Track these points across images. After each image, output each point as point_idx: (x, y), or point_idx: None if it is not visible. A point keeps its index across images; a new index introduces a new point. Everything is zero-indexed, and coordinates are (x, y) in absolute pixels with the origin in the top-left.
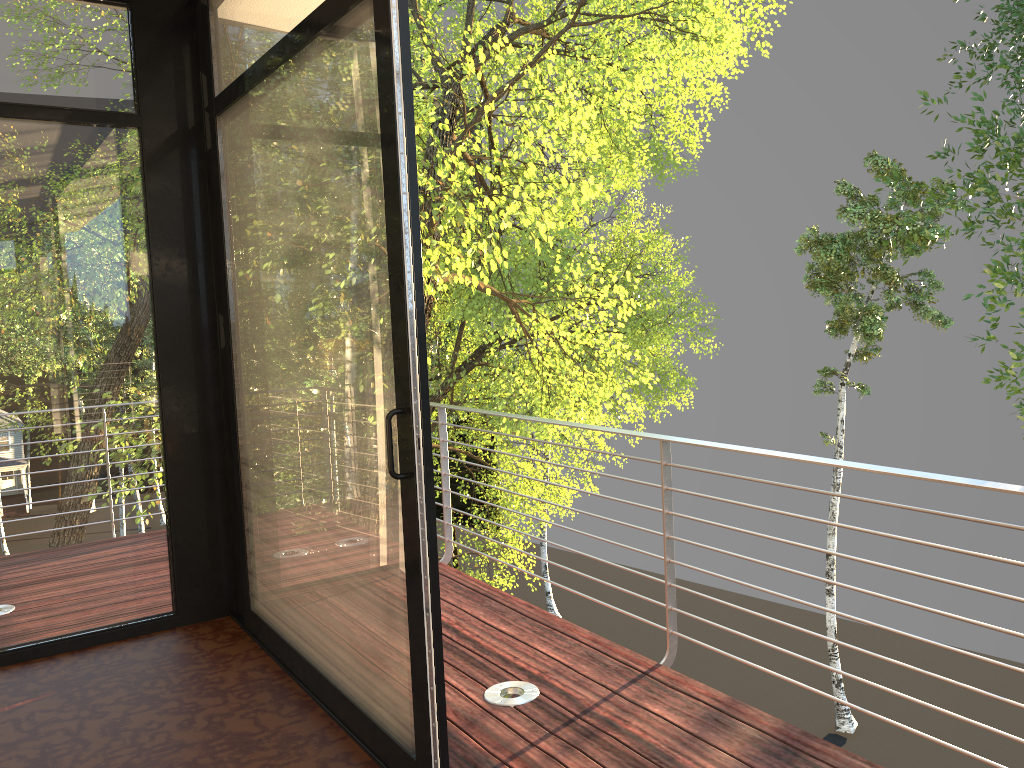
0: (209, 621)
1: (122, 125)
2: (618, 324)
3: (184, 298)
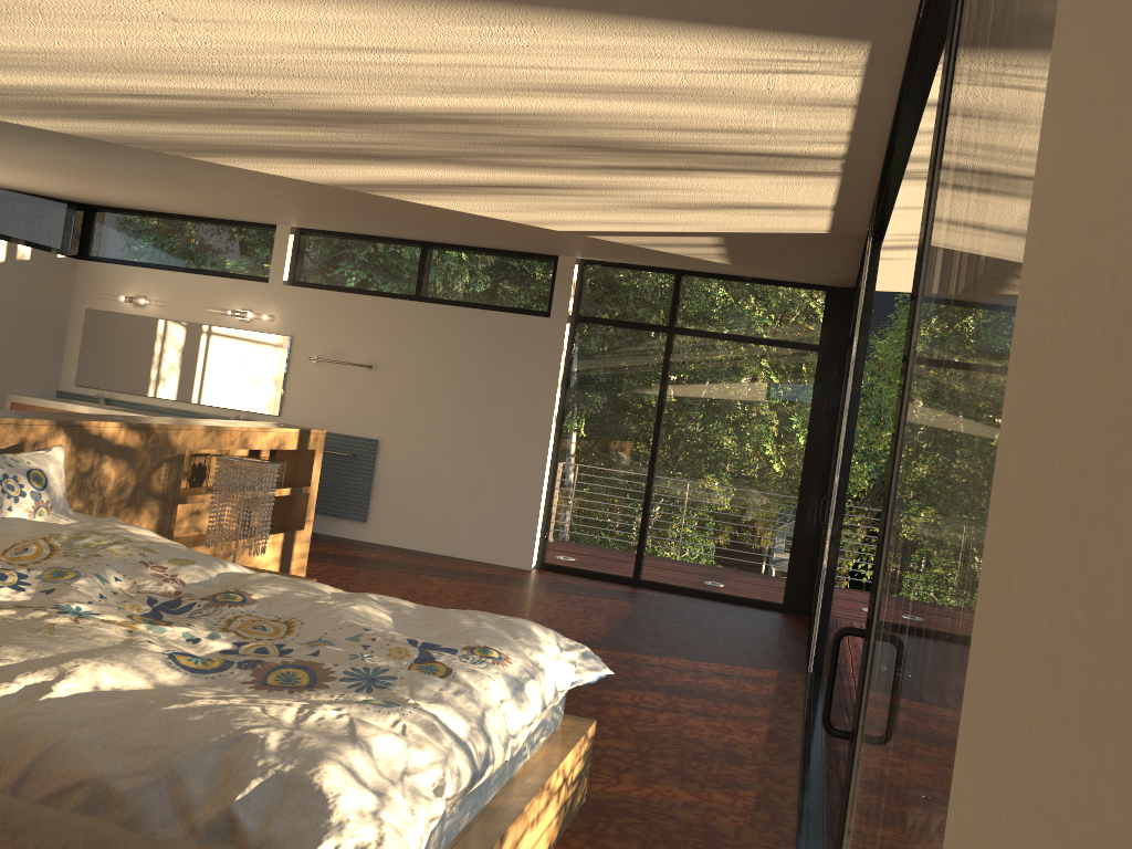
0: (797, 615)
1: (810, 350)
2: None
3: (821, 440)
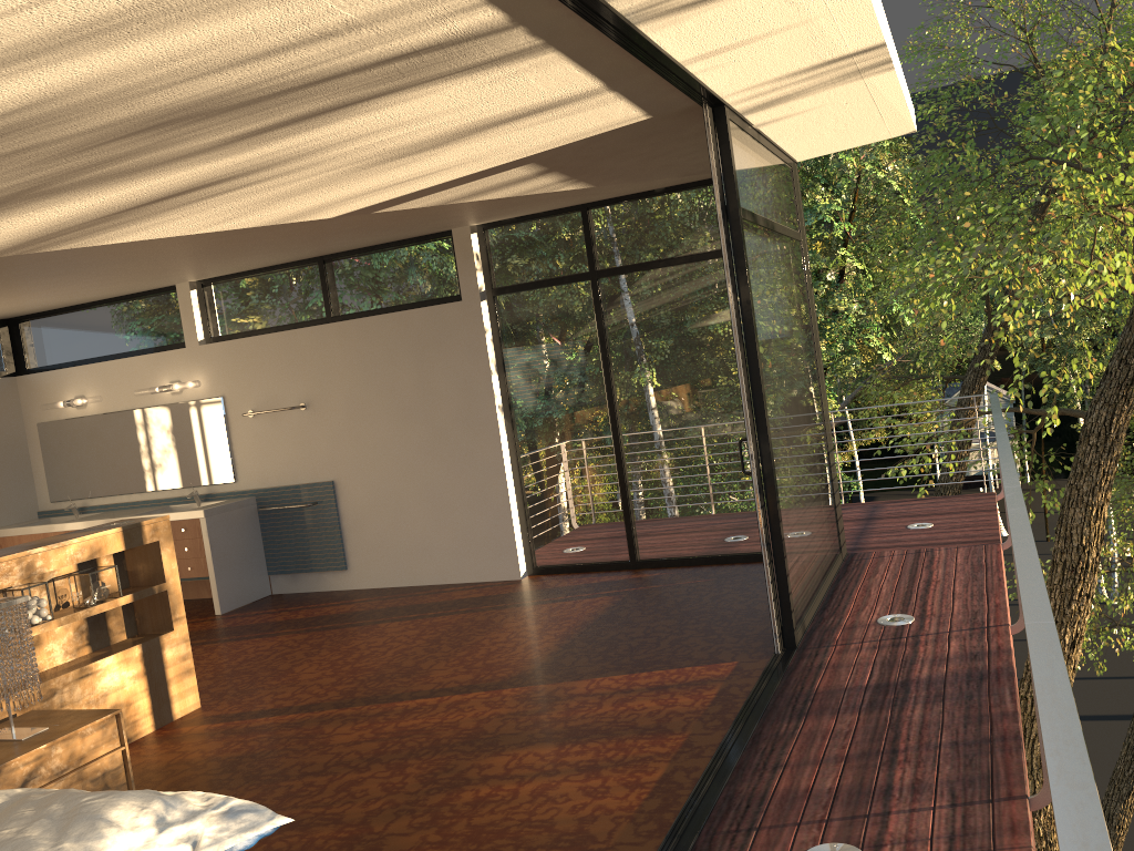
0: None
1: None
2: None
3: None
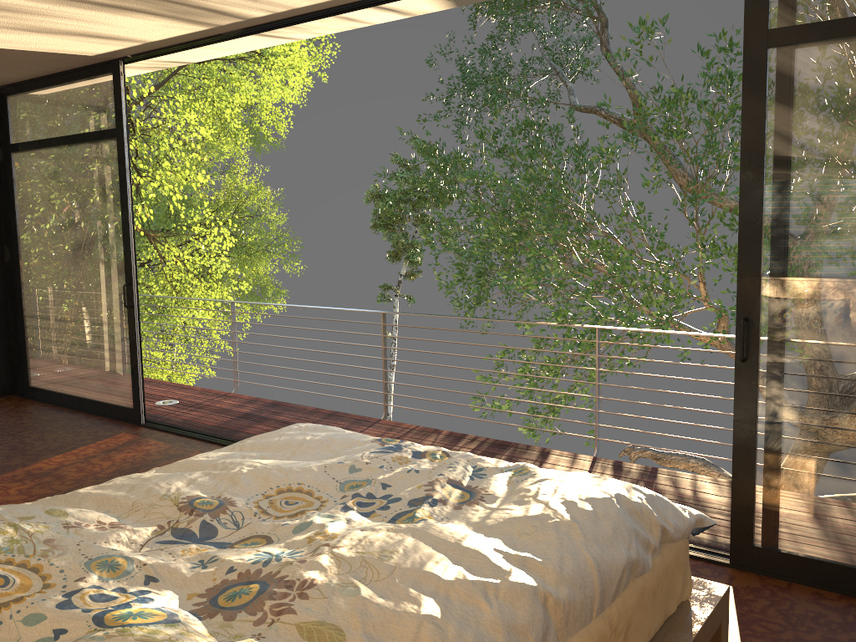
0: (1, 397)
1: None
2: (224, 252)
3: None
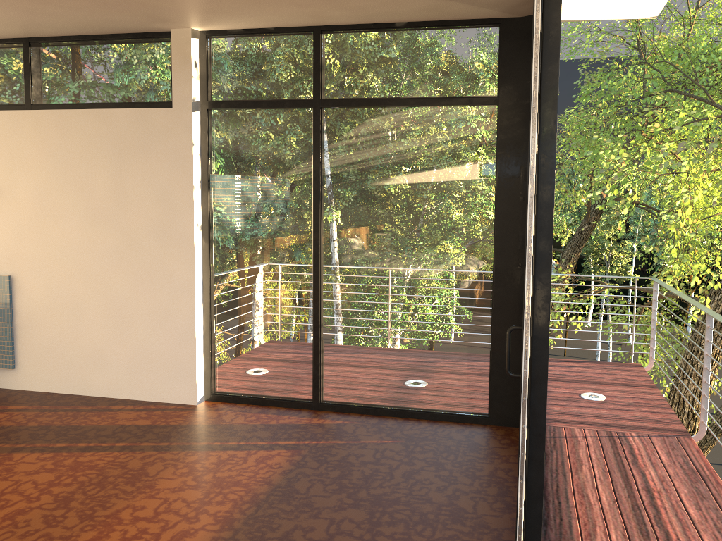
0: (507, 427)
1: (487, 104)
2: None
3: (513, 215)
